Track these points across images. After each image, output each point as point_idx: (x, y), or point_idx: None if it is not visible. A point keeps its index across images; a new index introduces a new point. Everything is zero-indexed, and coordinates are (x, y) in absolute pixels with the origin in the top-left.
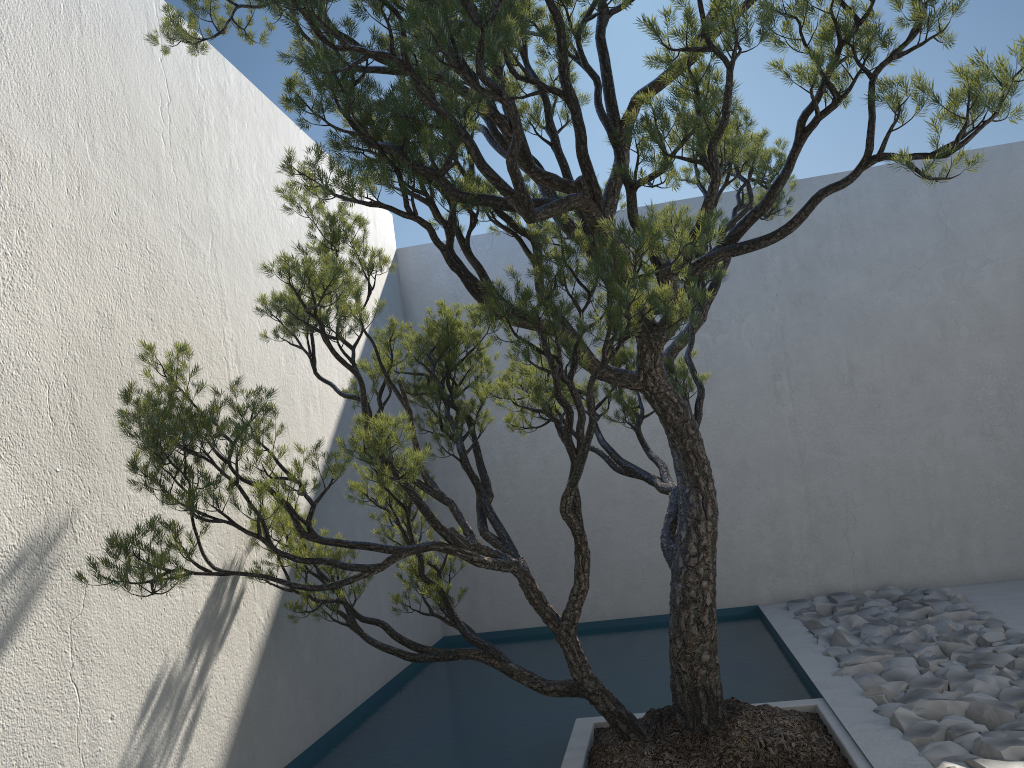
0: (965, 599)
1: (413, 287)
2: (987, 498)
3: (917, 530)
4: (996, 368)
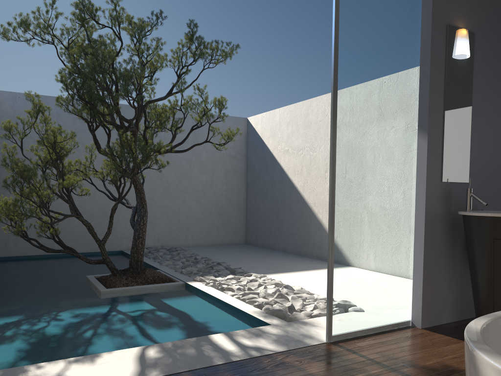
0: (188, 250)
1: None
2: (195, 221)
3: (174, 229)
4: (203, 181)
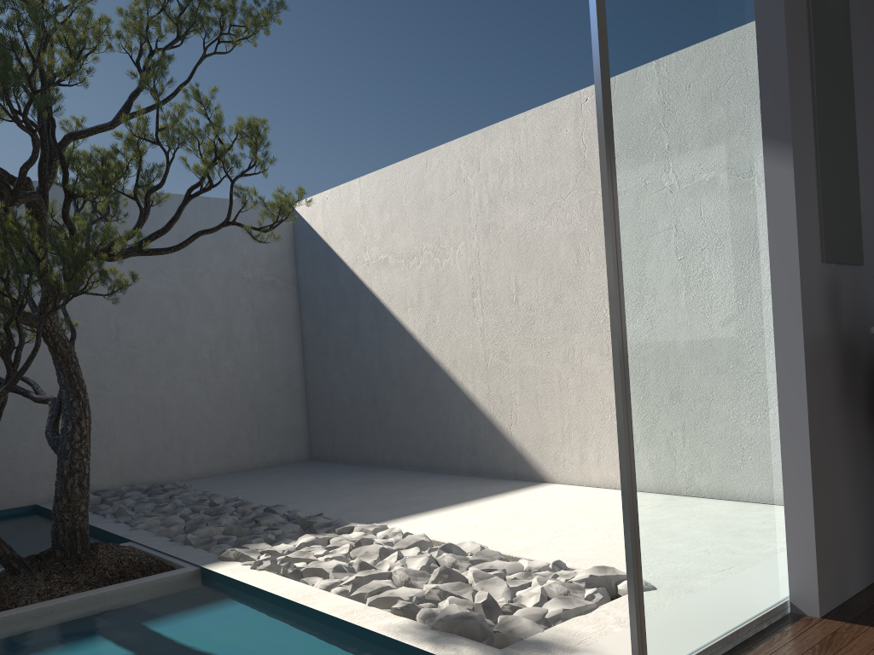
0: (191, 486)
1: None
2: (200, 423)
3: (156, 444)
4: (210, 339)
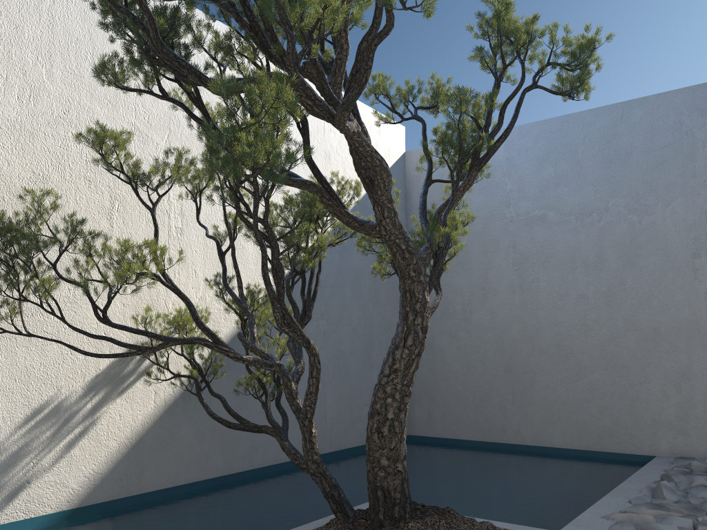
0: None
1: (413, 179)
2: None
3: None
4: None
